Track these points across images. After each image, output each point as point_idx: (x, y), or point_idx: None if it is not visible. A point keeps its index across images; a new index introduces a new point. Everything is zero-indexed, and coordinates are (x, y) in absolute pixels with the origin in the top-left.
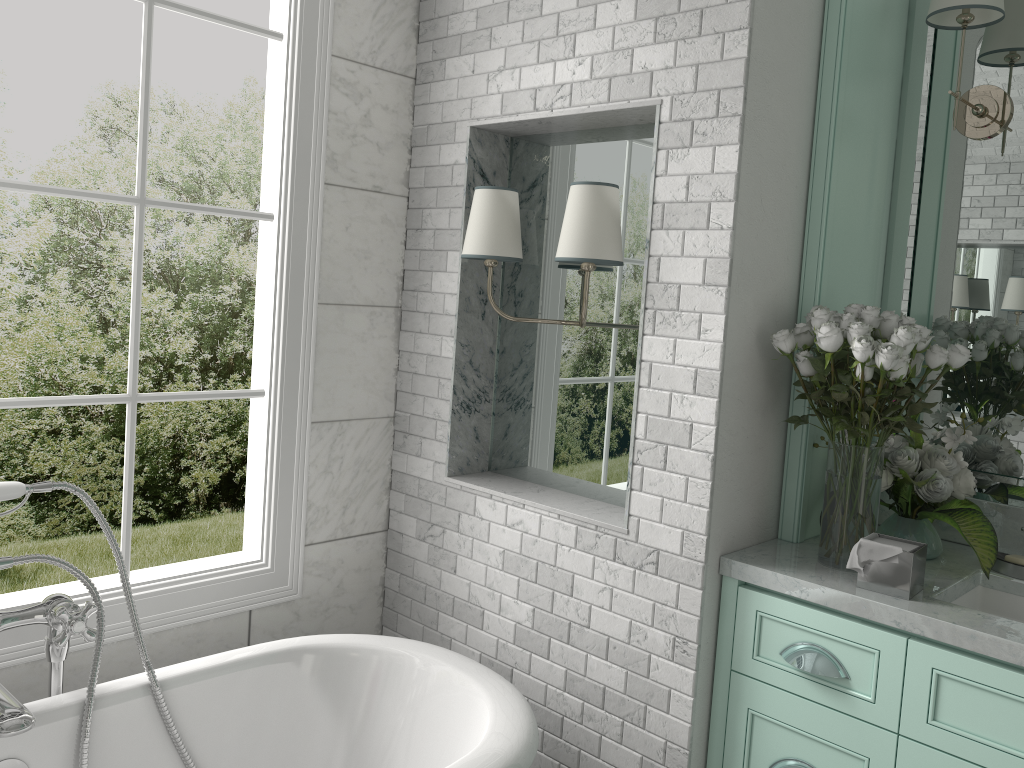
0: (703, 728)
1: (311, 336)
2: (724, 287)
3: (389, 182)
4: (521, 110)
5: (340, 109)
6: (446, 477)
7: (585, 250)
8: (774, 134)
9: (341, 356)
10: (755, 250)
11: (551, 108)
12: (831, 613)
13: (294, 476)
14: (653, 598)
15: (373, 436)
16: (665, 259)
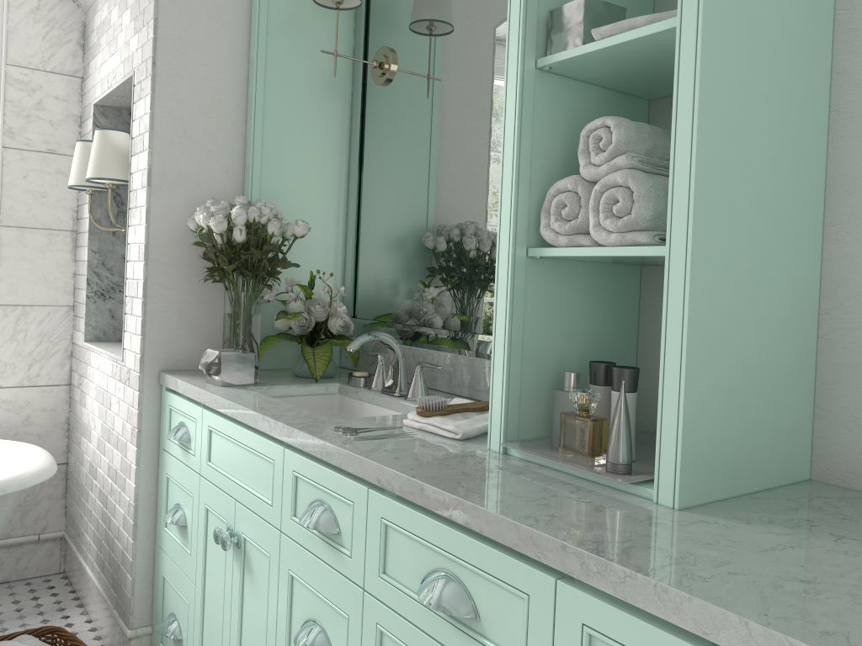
0: (152, 491)
1: None
2: (146, 187)
3: (62, 147)
4: (105, 89)
5: (16, 99)
6: (84, 342)
7: (93, 172)
8: (196, 87)
9: (23, 262)
10: (181, 164)
11: (112, 85)
12: (189, 400)
13: None
14: (128, 402)
15: (55, 318)
16: (134, 174)
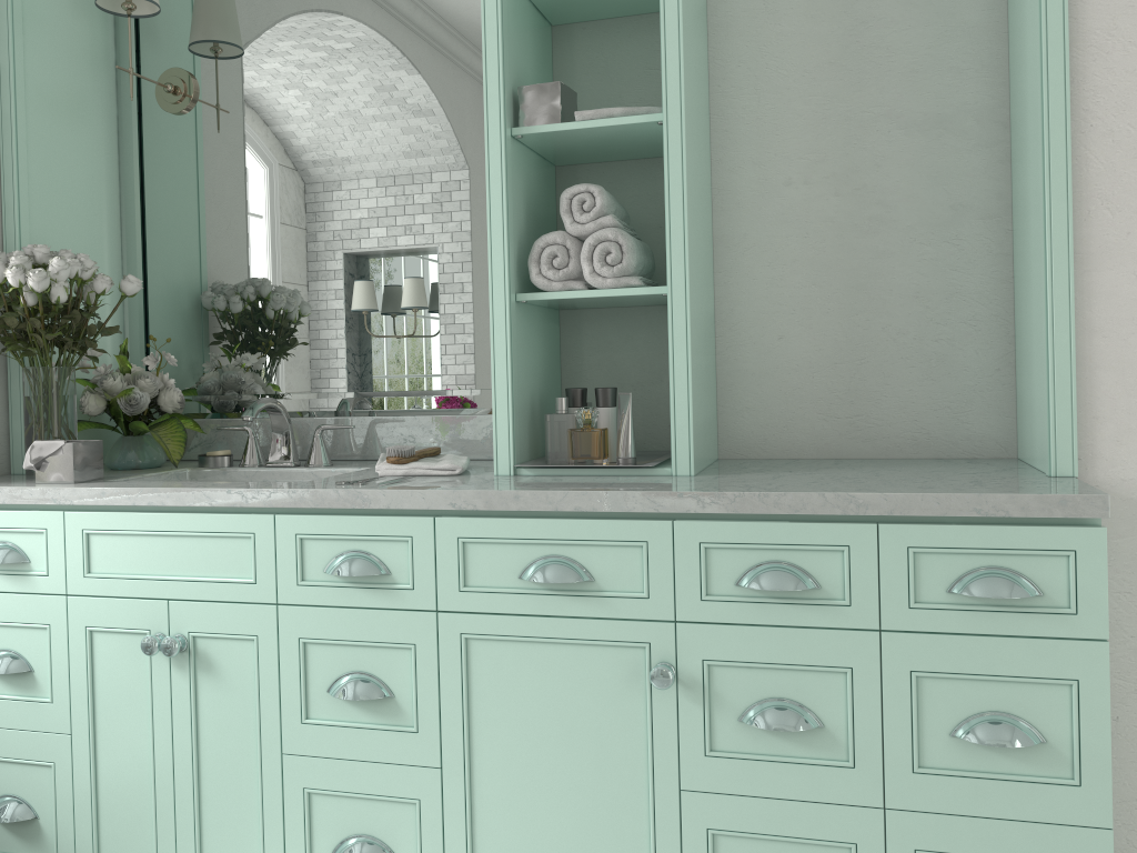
0: None
1: None
2: None
3: None
4: None
5: None
6: None
7: None
8: None
9: None
10: None
11: None
12: (12, 510)
13: None
14: None
15: None
16: None
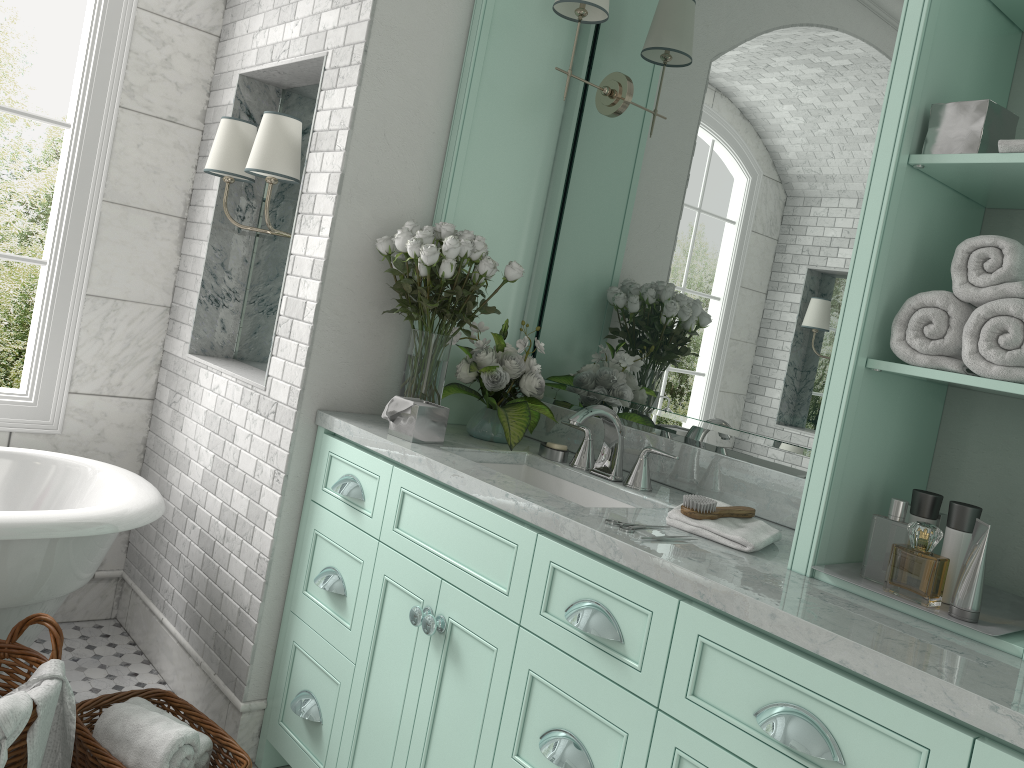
0: (289, 546)
1: (93, 225)
2: (335, 195)
3: (185, 116)
4: (265, 61)
5: (142, 51)
6: (188, 354)
7: (259, 163)
8: (404, 85)
9: (122, 247)
10: (375, 173)
11: (278, 59)
12: (364, 451)
13: (65, 334)
14: (270, 440)
15: (148, 319)
16: (312, 174)
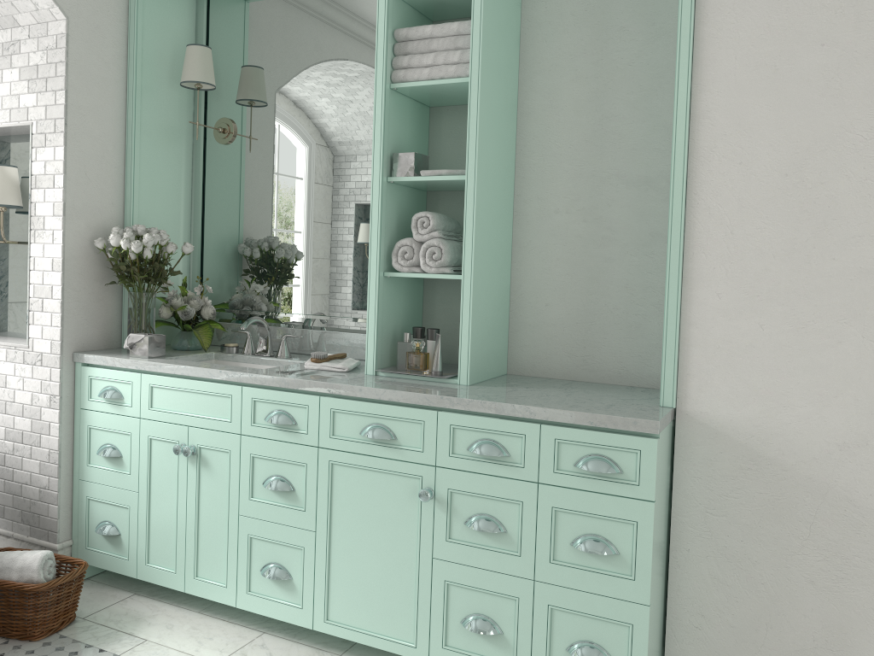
0: (70, 441)
1: None
2: (62, 216)
3: None
4: None
5: None
6: None
7: None
8: (93, 141)
9: None
10: (84, 198)
11: None
12: (117, 370)
13: None
14: (41, 378)
15: None
16: (38, 204)
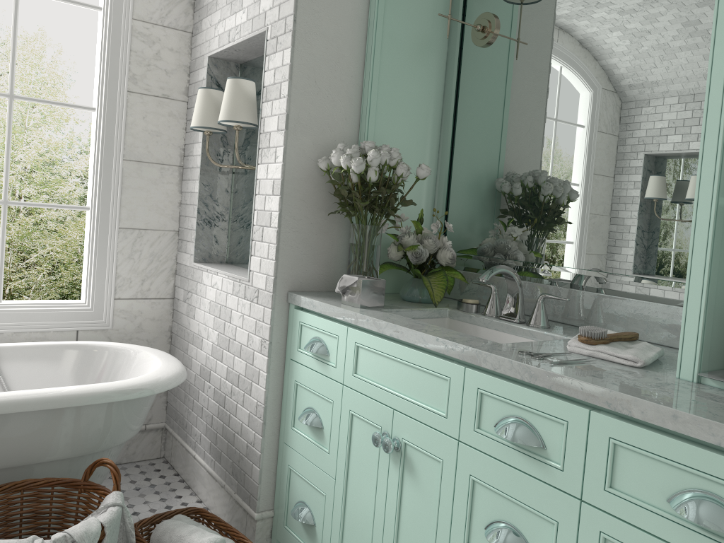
0: (278, 395)
1: (118, 178)
2: (284, 130)
3: (174, 93)
4: (224, 43)
5: (139, 49)
6: (193, 262)
7: (227, 115)
8: (326, 43)
9: (140, 191)
10: (312, 111)
11: (234, 40)
12: (325, 318)
13: (107, 257)
14: (256, 317)
15: (163, 241)
16: (266, 118)
